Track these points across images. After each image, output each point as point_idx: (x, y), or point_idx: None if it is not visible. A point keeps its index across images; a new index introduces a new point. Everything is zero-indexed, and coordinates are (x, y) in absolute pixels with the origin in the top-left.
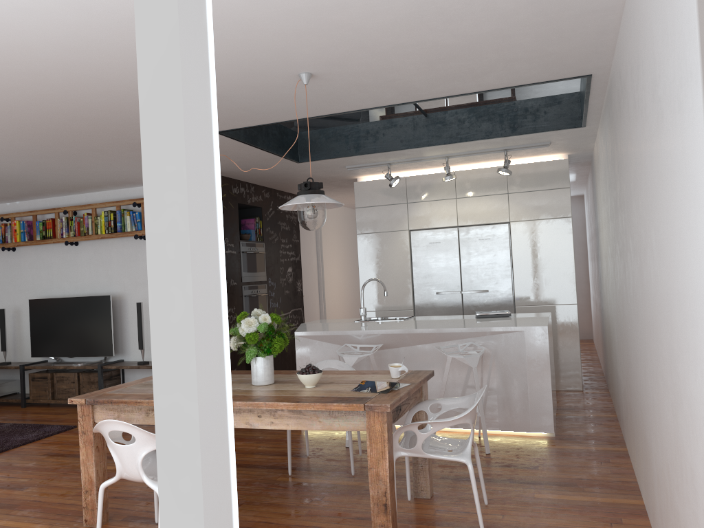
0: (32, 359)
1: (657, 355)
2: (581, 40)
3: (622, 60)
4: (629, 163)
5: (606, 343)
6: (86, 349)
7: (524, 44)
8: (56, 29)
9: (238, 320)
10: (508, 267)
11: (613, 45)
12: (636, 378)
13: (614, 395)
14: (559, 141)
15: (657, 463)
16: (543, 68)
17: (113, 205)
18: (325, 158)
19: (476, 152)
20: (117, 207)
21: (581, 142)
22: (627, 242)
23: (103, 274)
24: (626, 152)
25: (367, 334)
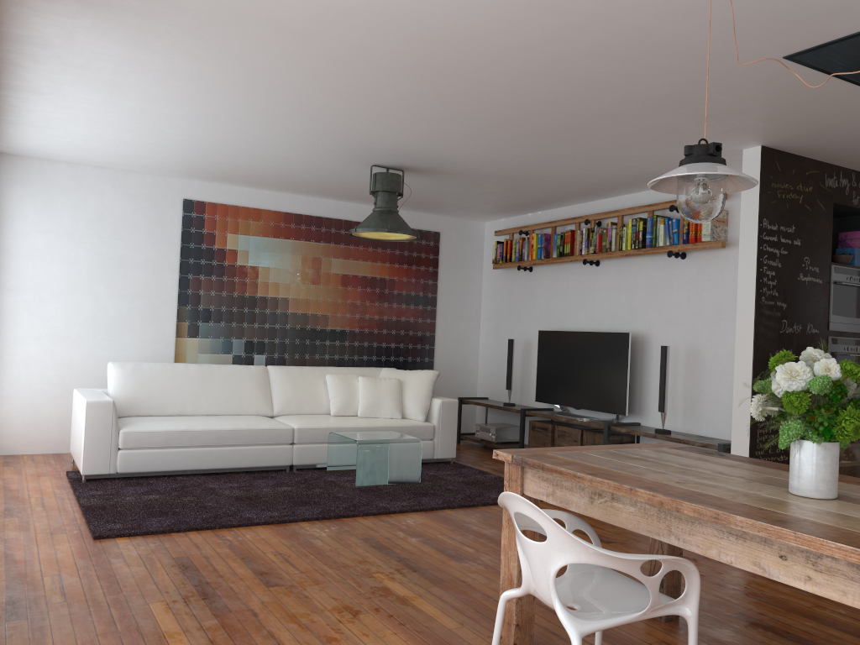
0: (537, 405)
1: None
2: None
3: None
4: None
5: None
6: (594, 401)
7: None
8: None
9: (772, 365)
10: None
11: None
12: None
13: None
14: None
15: None
16: None
17: (644, 210)
18: None
19: None
20: (648, 214)
21: None
22: None
23: (625, 305)
24: None
25: None
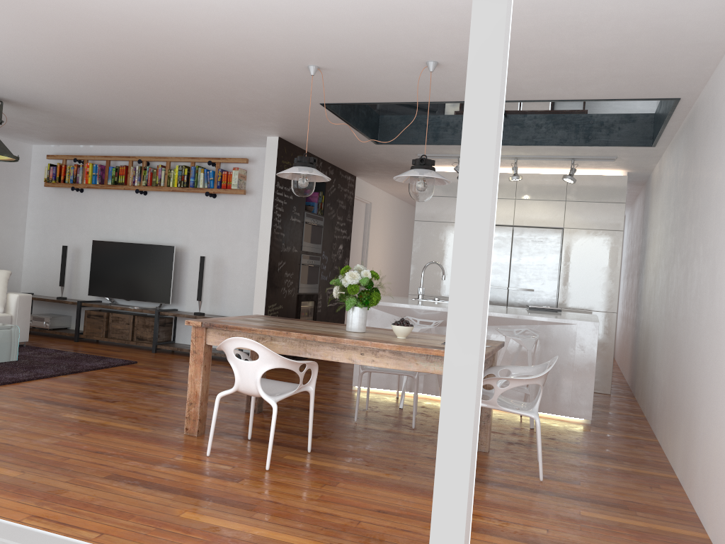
0: (86, 298)
1: (724, 337)
2: (684, 67)
3: (719, 89)
4: (712, 178)
5: (638, 353)
6: (143, 294)
7: (634, 63)
8: None
9: (342, 272)
10: (556, 270)
11: (709, 74)
12: (687, 368)
13: (645, 398)
14: (625, 158)
15: (706, 431)
16: (640, 86)
17: (188, 160)
18: (403, 143)
19: (545, 157)
20: (191, 164)
21: (645, 161)
22: (695, 249)
23: (168, 226)
24: (710, 170)
25: (428, 310)
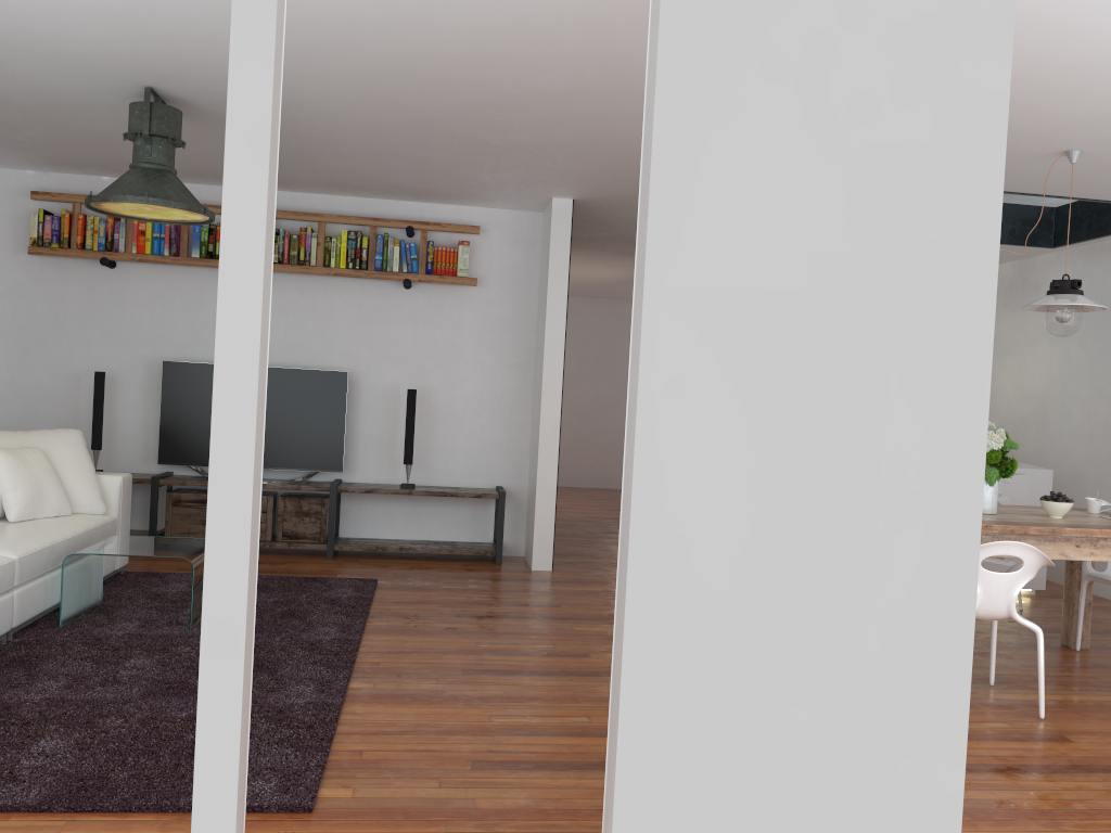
0: (136, 469)
1: None
2: None
3: None
4: None
5: None
6: (286, 458)
7: None
8: (1089, 59)
9: None
10: None
11: None
12: None
13: None
14: None
15: None
16: None
17: (367, 223)
18: None
19: None
20: (372, 229)
21: None
22: None
23: (315, 335)
24: None
25: None
